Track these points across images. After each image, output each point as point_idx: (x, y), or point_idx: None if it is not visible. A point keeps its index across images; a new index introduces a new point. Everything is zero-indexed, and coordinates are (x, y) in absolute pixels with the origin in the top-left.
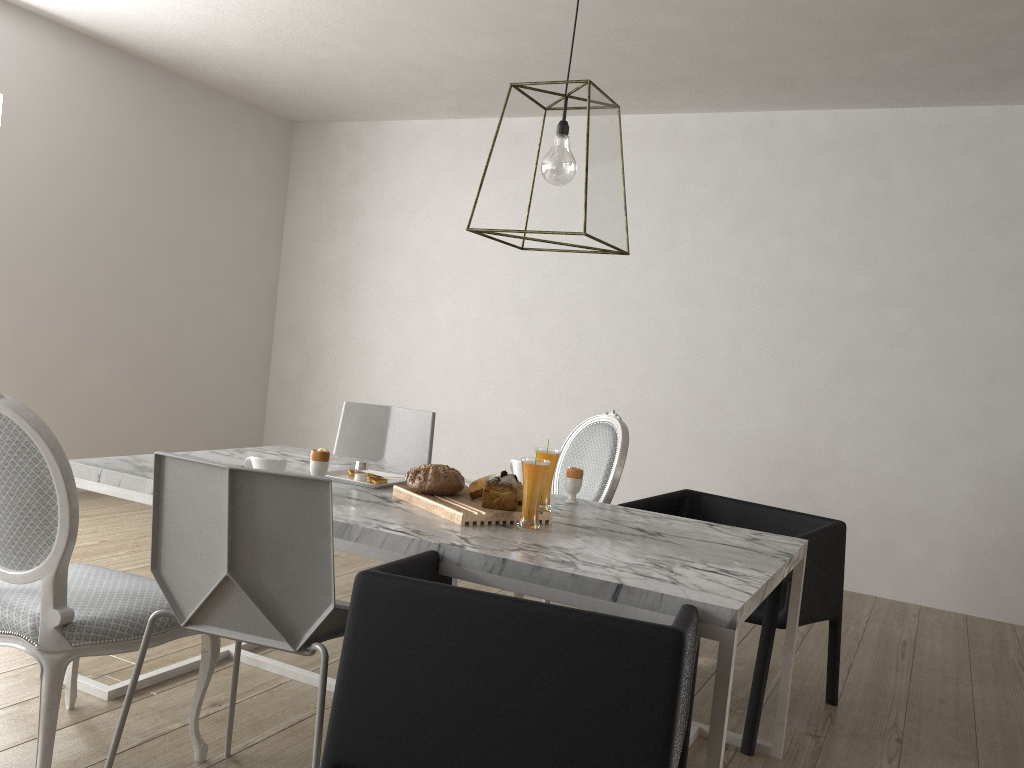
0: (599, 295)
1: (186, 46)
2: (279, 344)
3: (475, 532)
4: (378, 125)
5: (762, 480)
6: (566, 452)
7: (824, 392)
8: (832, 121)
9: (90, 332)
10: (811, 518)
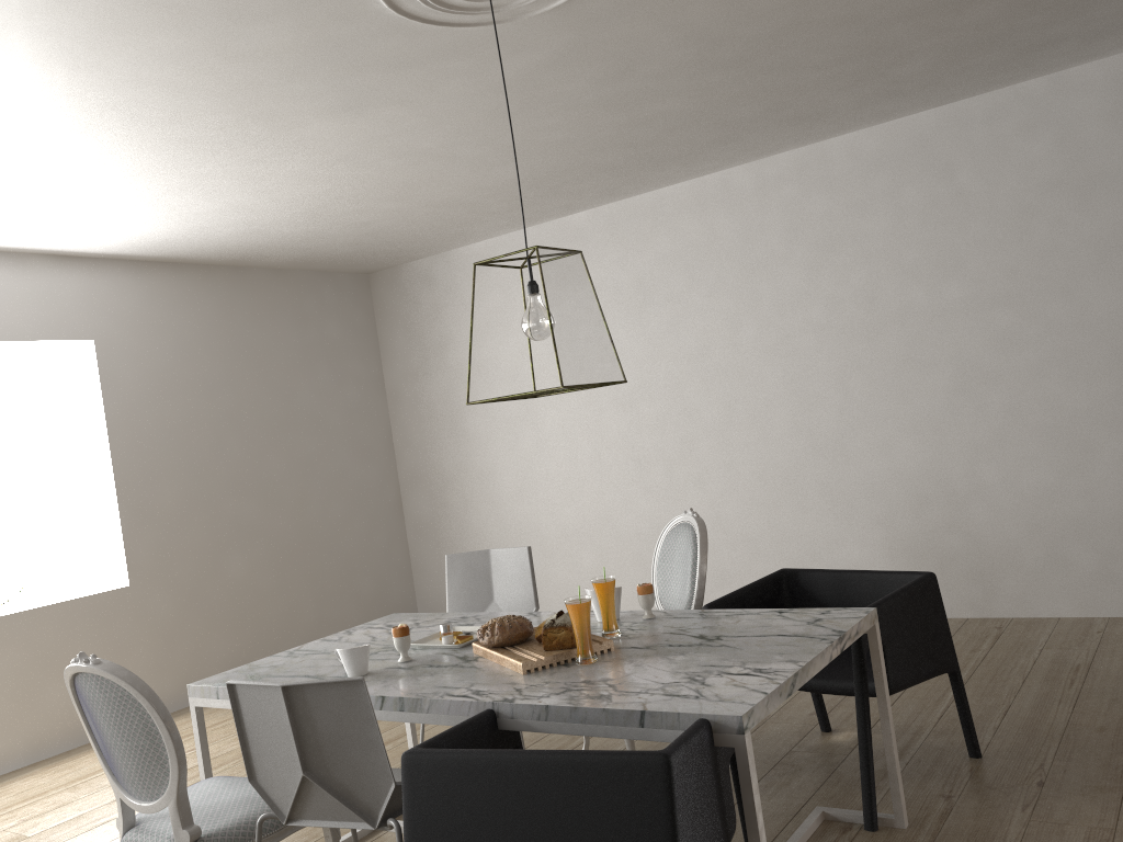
0: (695, 370)
1: (242, 245)
2: (407, 491)
3: (533, 679)
4: (445, 256)
5: (908, 520)
6: (658, 558)
7: (947, 415)
8: (880, 136)
9: (222, 531)
10: (901, 575)
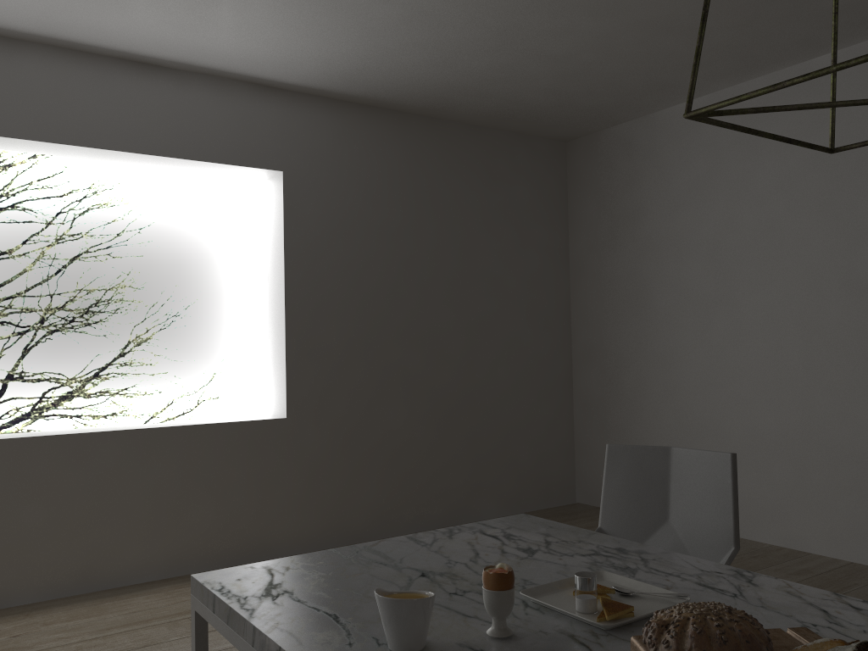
0: None
1: (434, 84)
2: (578, 367)
3: None
4: (649, 118)
5: None
6: None
7: None
8: None
9: (385, 379)
10: None
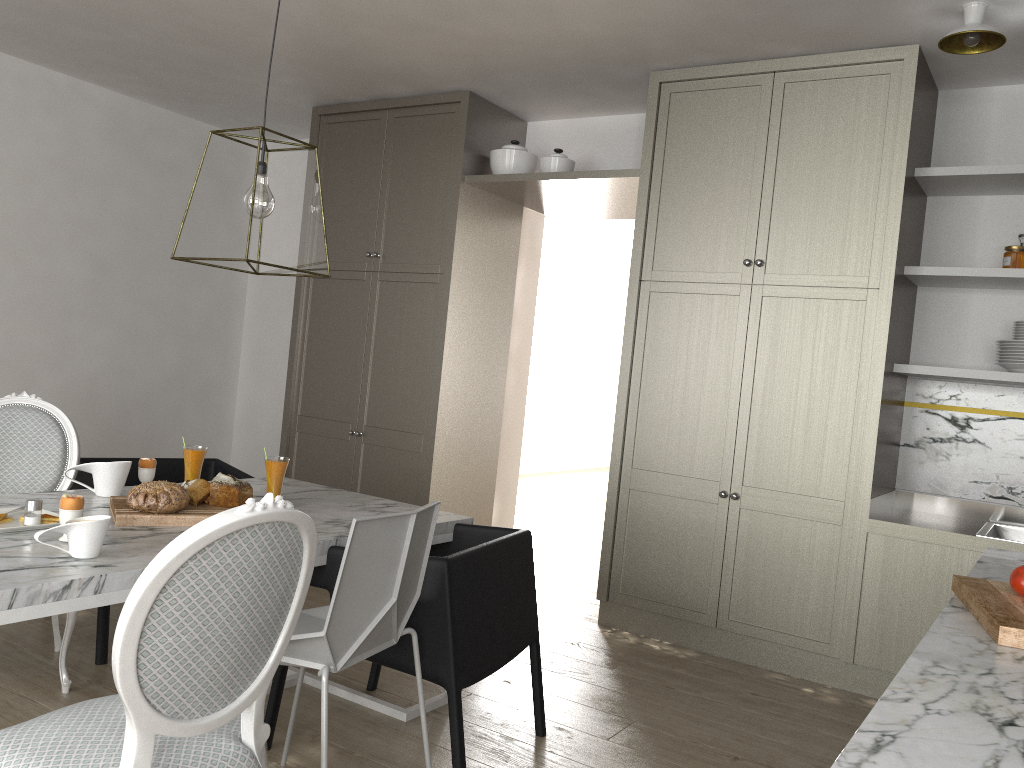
0: None
1: None
2: None
3: None
4: None
5: None
6: None
7: None
8: None
9: None
10: None
